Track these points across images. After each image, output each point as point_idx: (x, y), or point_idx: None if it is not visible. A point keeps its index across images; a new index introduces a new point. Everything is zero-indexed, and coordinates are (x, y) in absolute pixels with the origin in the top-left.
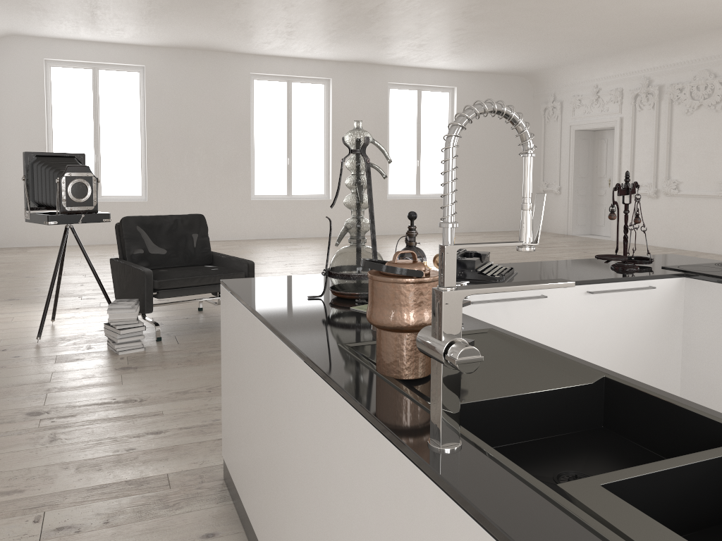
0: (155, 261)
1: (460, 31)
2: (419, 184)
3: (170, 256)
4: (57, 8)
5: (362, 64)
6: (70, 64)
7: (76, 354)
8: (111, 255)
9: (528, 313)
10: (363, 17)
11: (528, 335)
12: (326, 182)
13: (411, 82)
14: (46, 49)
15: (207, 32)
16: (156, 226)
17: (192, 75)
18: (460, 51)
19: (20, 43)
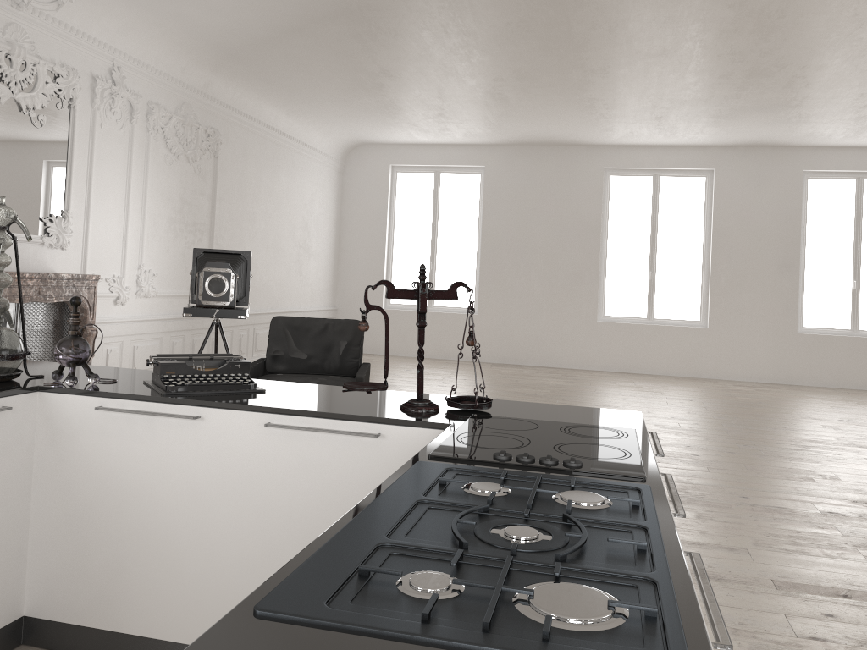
0: (293, 365)
1: (855, 89)
2: (856, 316)
3: (311, 361)
4: (371, 114)
5: (761, 147)
6: (414, 169)
7: None
8: (410, 368)
9: (180, 437)
10: (689, 87)
11: (179, 466)
12: (702, 305)
13: (843, 167)
14: (392, 155)
15: (530, 124)
16: (304, 328)
17: (534, 174)
18: None
19: (371, 151)
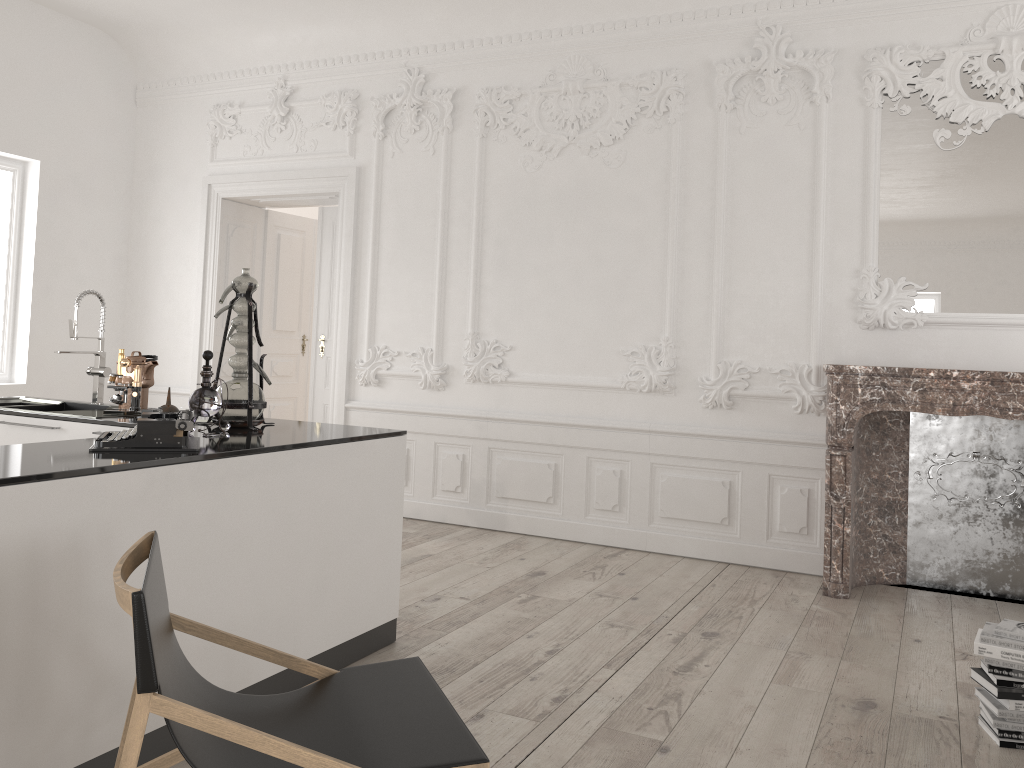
0: None
1: None
2: None
3: None
4: None
5: None
6: None
7: None
8: None
9: None
10: None
11: None
12: None
13: None
14: None
15: None
16: None
17: None
18: None
19: None
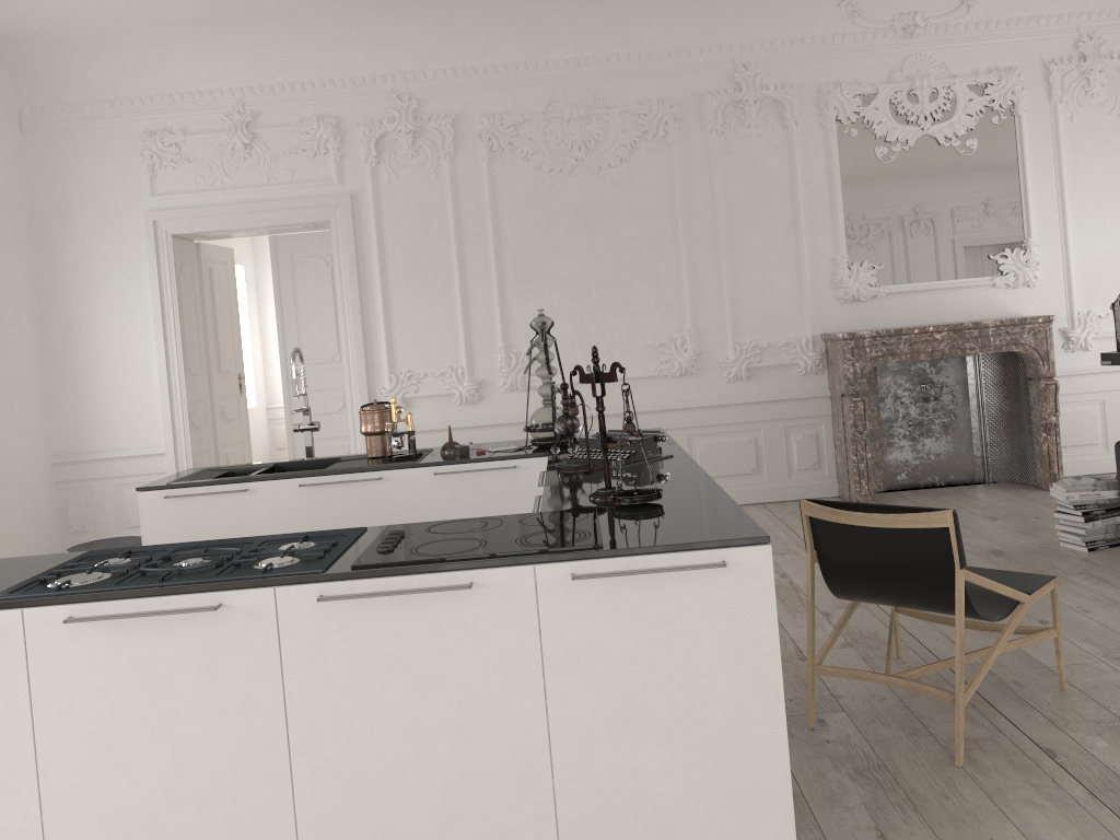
0: None
1: None
2: None
3: None
4: None
5: None
6: None
7: (1055, 532)
8: None
9: None
10: None
11: None
12: None
13: None
14: None
15: None
16: None
17: None
18: None
19: None
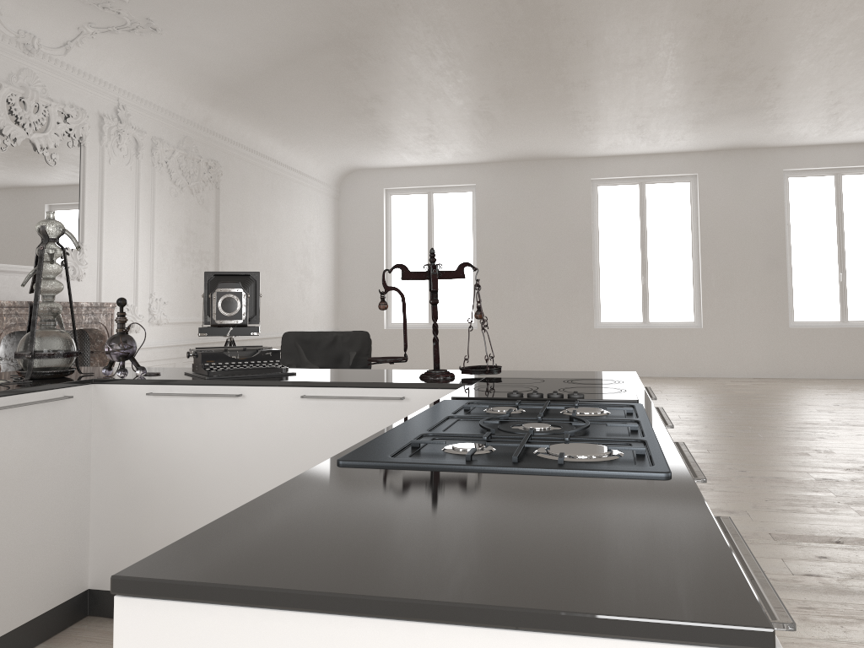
0: None
1: (824, 87)
2: (844, 307)
3: None
4: (363, 140)
5: (741, 150)
6: (408, 191)
7: None
8: None
9: (224, 414)
10: (666, 94)
11: (225, 440)
12: (695, 306)
13: (821, 165)
14: (385, 179)
15: (517, 140)
16: (314, 342)
17: (524, 189)
18: (863, 113)
19: (364, 176)
